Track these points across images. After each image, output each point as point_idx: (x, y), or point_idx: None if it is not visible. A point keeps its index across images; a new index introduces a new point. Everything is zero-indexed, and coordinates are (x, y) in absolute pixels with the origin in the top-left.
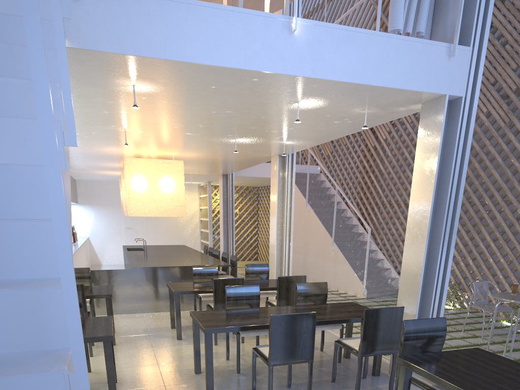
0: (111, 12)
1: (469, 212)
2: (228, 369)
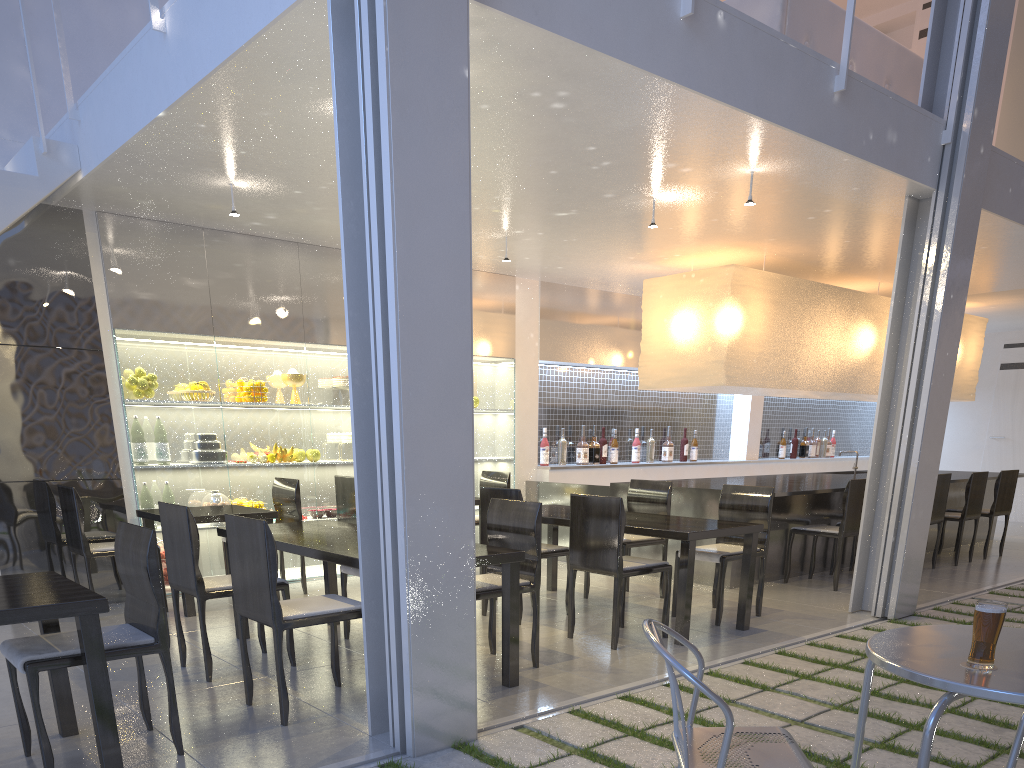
0: (90, 121)
1: None
2: (361, 633)
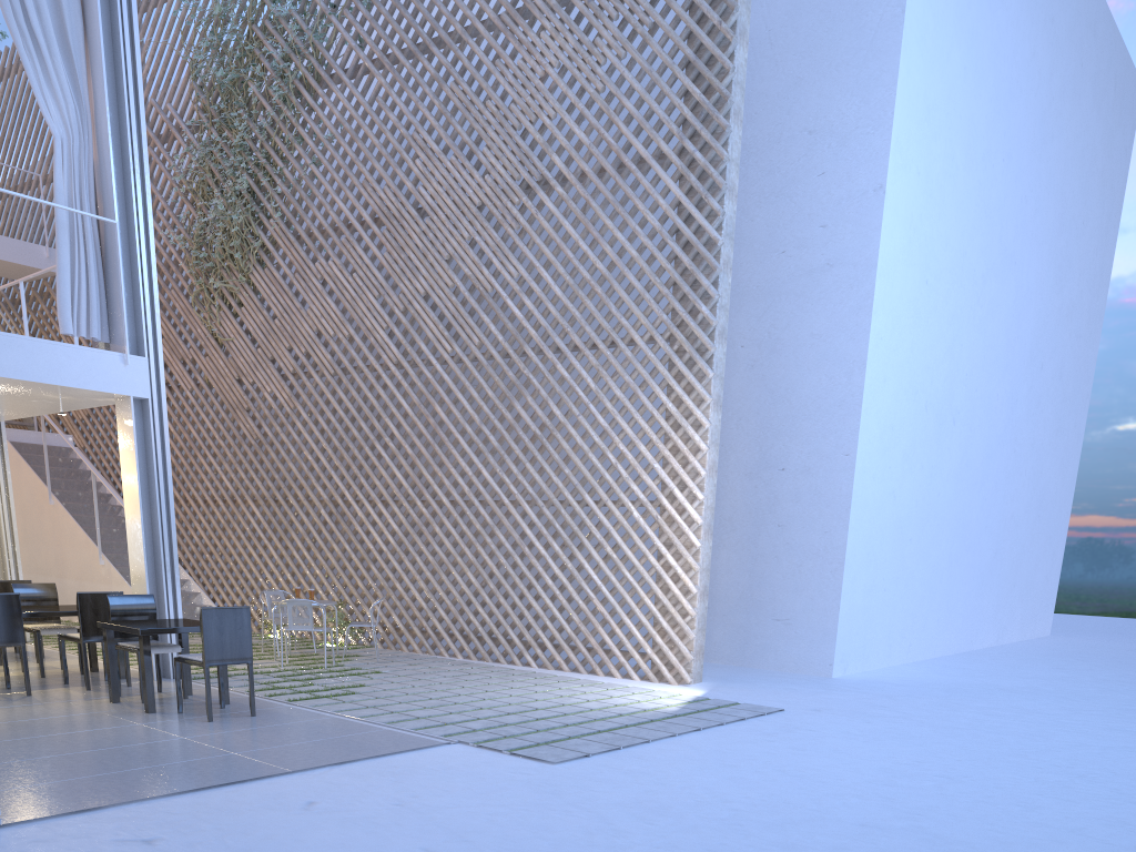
0: None
1: (321, 517)
2: None
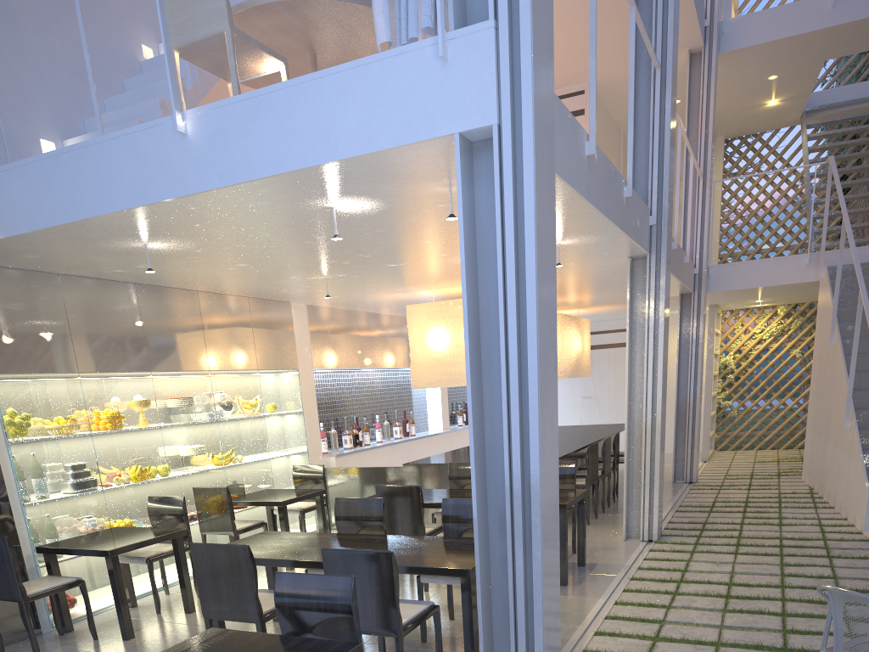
0: (22, 189)
1: None
2: None
